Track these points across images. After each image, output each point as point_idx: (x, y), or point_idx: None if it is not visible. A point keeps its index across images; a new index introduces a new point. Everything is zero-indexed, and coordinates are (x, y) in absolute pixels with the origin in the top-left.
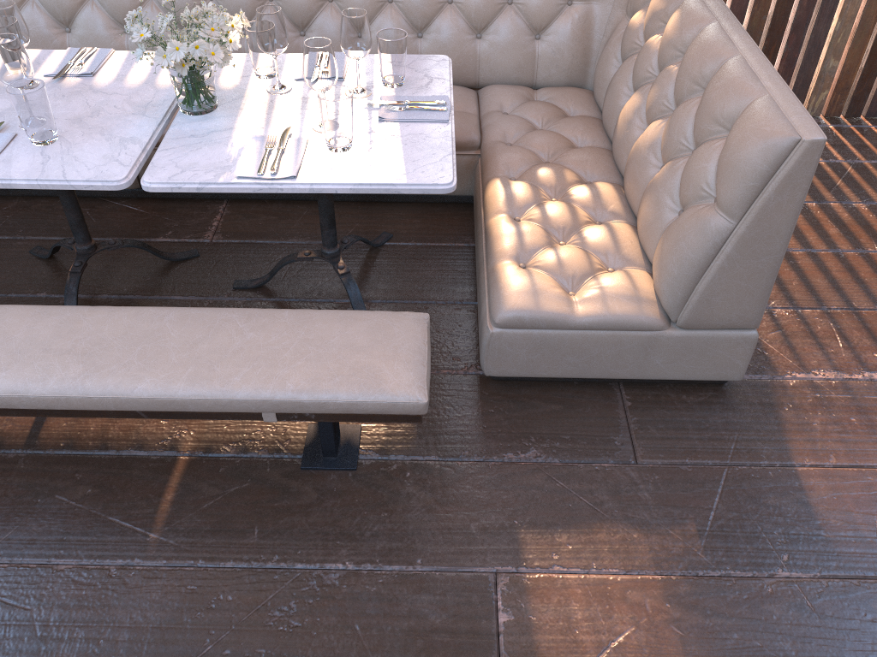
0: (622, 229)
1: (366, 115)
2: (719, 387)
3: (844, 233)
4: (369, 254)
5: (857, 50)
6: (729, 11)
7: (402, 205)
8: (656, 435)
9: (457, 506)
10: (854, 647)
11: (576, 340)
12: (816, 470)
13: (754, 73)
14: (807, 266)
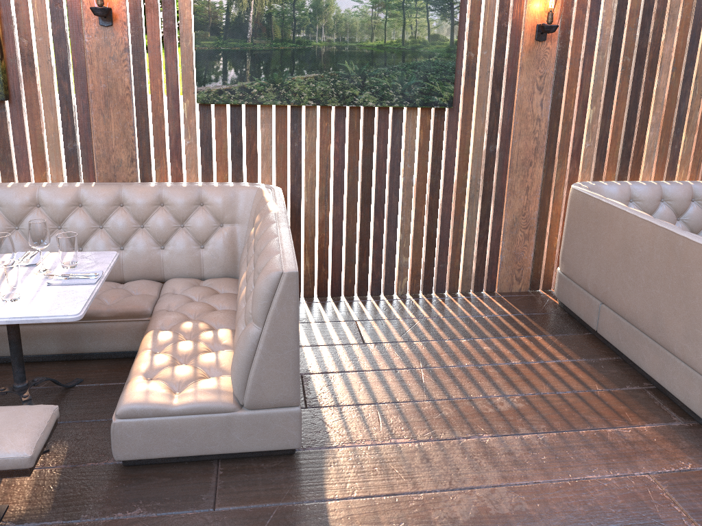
0: (225, 353)
1: (41, 283)
2: (289, 456)
3: (403, 359)
4: (60, 393)
5: (417, 251)
6: (286, 218)
7: (98, 361)
8: (234, 490)
9: None
10: None
11: (176, 424)
12: (340, 501)
13: (278, 244)
14: (372, 379)
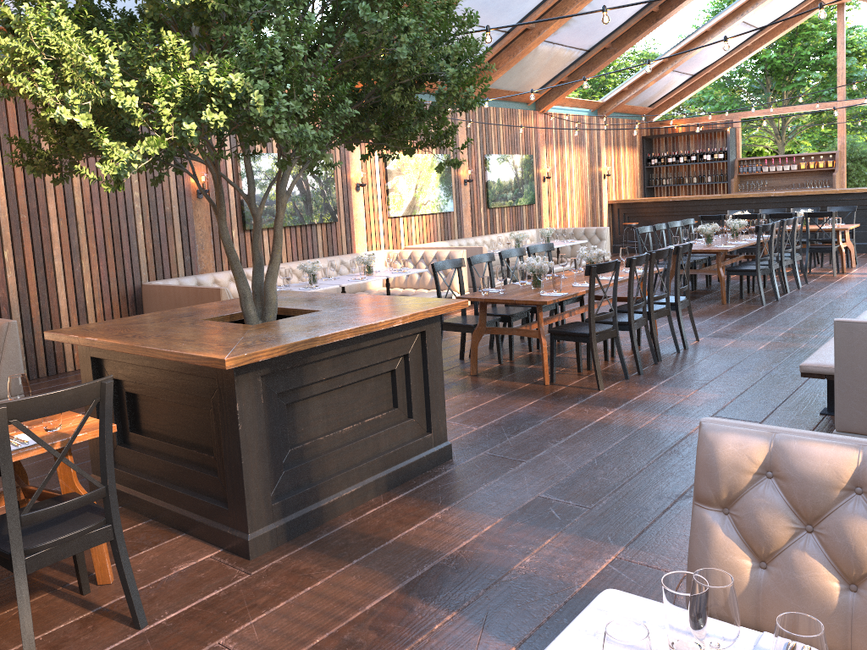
0: None
1: None
2: None
3: None
4: None
5: None
6: None
7: None
8: None
9: (792, 422)
10: (693, 454)
11: None
12: None
13: None
14: None
